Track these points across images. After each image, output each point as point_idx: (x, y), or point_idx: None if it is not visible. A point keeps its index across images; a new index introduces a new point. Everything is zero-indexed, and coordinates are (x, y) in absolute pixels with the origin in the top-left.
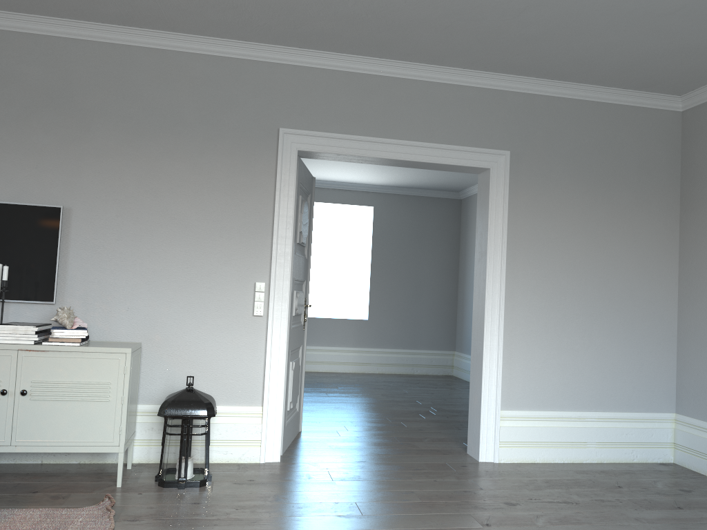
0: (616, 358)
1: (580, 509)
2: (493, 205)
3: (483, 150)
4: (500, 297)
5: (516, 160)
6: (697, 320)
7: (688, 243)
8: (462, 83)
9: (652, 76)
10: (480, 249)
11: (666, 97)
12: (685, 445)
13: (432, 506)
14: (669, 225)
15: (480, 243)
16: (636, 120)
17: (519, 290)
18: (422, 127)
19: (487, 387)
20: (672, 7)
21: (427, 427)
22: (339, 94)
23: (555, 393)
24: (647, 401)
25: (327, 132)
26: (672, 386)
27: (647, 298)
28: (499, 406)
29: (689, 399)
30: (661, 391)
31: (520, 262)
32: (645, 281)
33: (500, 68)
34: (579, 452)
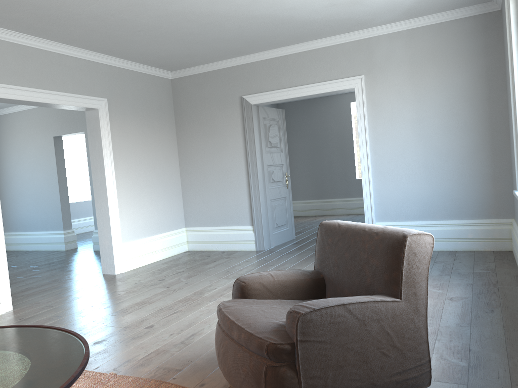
0: (162, 206)
1: (187, 272)
2: (103, 130)
3: (95, 98)
4: (114, 182)
5: (109, 104)
6: (192, 181)
7: (182, 145)
8: (78, 56)
9: (168, 63)
10: (96, 156)
11: (166, 72)
12: (193, 240)
13: (135, 291)
14: (173, 136)
15: (95, 153)
16: (155, 83)
17: (120, 177)
18: (60, 82)
19: (114, 233)
20: (199, 41)
21: (54, 273)
22: (8, 58)
23: (142, 229)
24: (175, 224)
25: (7, 84)
26: (182, 215)
27: (169, 174)
28: (121, 241)
29: (192, 219)
30: (179, 218)
31: (118, 161)
32: (168, 165)
33: (100, 50)
34: (155, 256)
